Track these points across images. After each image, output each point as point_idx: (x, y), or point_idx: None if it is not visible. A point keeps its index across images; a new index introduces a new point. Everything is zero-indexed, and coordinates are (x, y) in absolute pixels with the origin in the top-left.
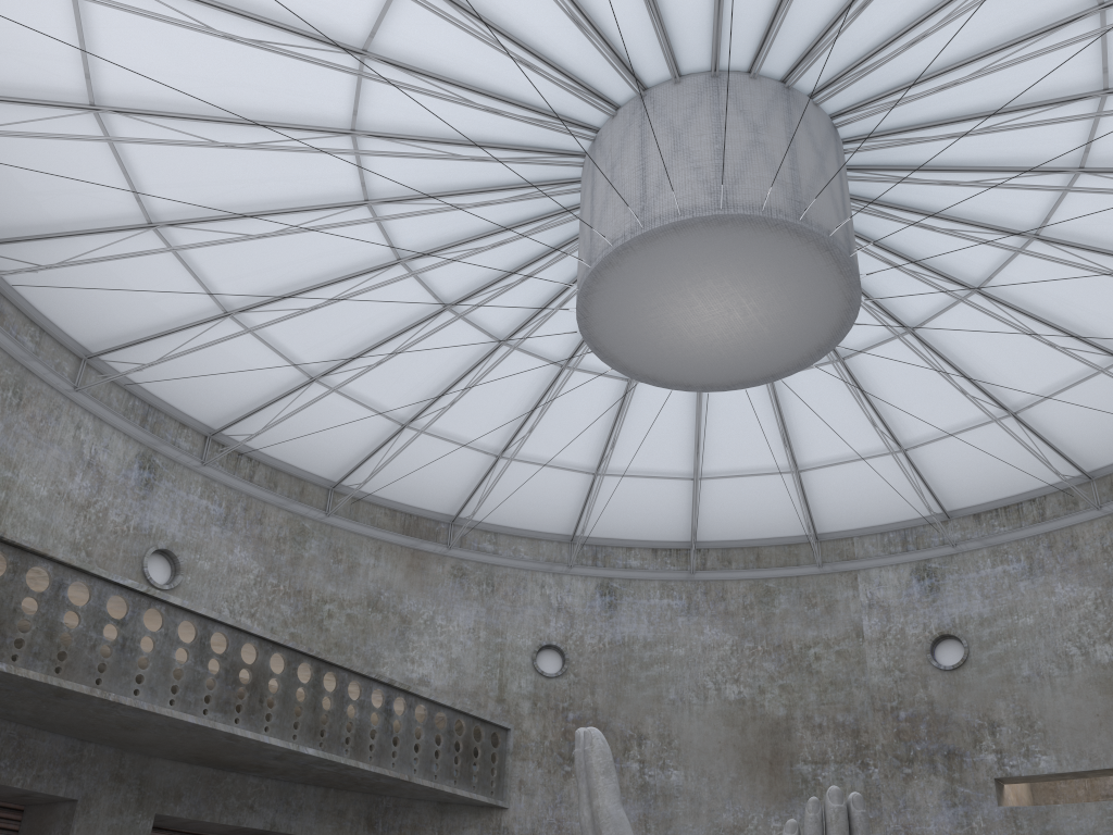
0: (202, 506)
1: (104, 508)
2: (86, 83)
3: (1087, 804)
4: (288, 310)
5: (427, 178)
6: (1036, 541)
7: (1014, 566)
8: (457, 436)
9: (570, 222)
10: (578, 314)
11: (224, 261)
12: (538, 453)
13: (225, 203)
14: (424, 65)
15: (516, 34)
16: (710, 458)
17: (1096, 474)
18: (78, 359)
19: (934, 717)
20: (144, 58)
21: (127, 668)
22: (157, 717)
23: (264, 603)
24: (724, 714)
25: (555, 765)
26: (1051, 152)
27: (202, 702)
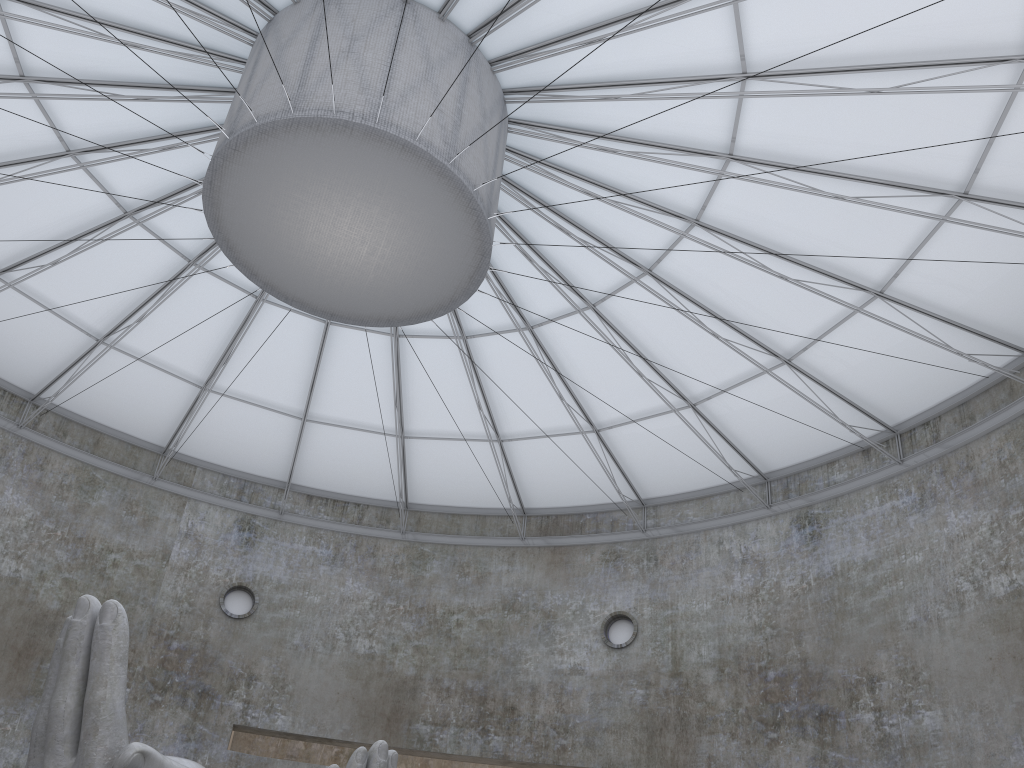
0: None
1: None
2: None
3: (302, 763)
4: None
5: None
6: (347, 538)
7: (323, 551)
8: None
9: (222, 34)
10: (233, 142)
11: None
12: None
13: None
14: None
15: None
16: (132, 331)
17: (411, 506)
18: None
19: (203, 655)
20: None
21: None
22: None
23: None
24: None
25: None
26: (587, 283)
27: None
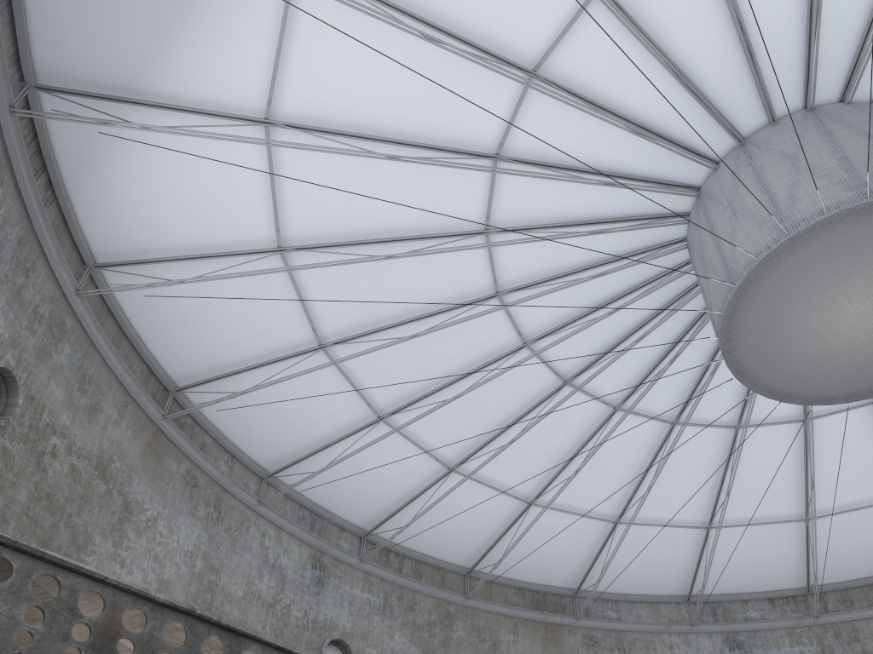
0: (364, 598)
1: (287, 604)
2: (275, 228)
3: None
4: (433, 403)
5: (548, 263)
6: None
7: None
8: (576, 508)
9: (674, 281)
10: (722, 338)
11: (378, 370)
12: (652, 515)
13: (380, 317)
14: (546, 159)
15: (625, 113)
16: (819, 496)
17: None
18: (260, 478)
19: None
20: (319, 199)
21: None
22: None
23: None
24: None
25: None
26: None
27: None
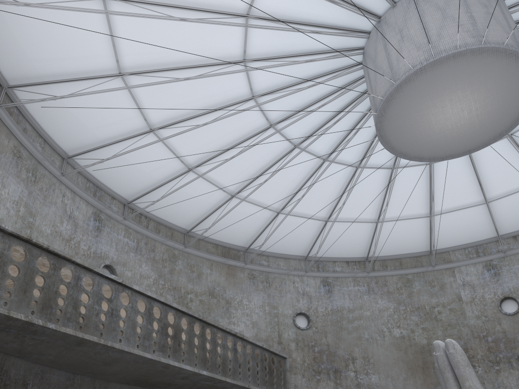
0: (125, 241)
1: (78, 241)
2: None
3: None
4: (189, 126)
5: (279, 47)
6: None
7: None
8: (258, 202)
9: (349, 74)
10: (379, 114)
11: (155, 98)
12: (298, 210)
13: (164, 62)
14: None
15: None
16: (386, 210)
17: None
18: (62, 158)
19: (507, 339)
20: None
21: (114, 326)
22: (130, 355)
23: (158, 294)
24: (394, 344)
25: (311, 376)
26: None
27: (152, 346)
